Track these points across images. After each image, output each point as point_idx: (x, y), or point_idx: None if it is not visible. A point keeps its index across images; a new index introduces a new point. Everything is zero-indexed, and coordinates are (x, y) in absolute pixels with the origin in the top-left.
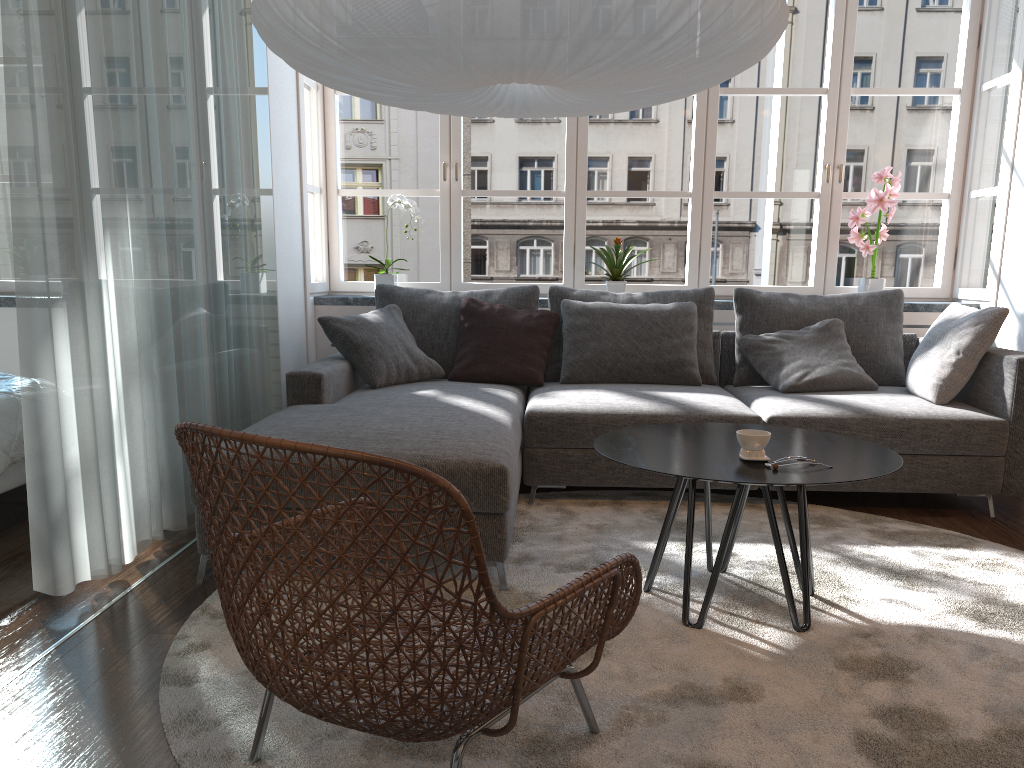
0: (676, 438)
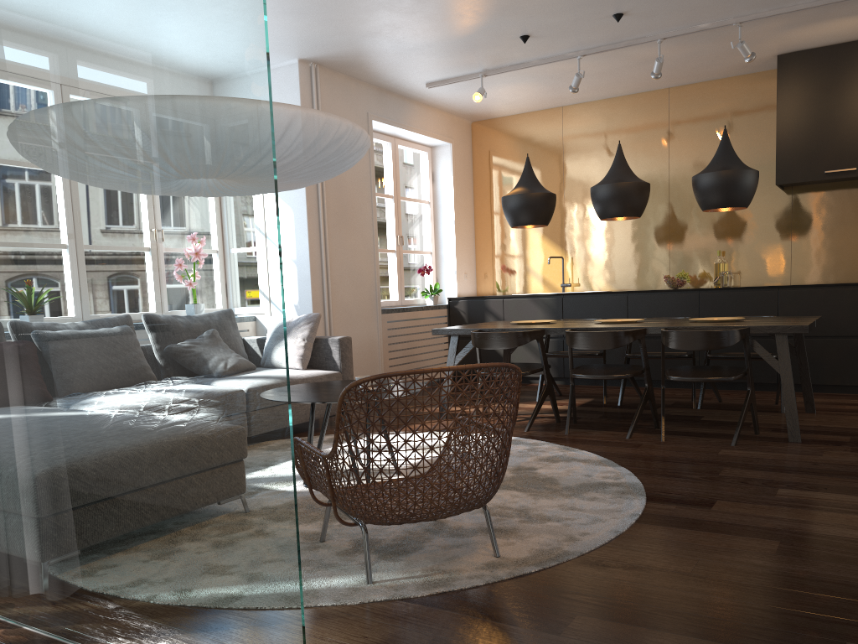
0: (304, 392)
